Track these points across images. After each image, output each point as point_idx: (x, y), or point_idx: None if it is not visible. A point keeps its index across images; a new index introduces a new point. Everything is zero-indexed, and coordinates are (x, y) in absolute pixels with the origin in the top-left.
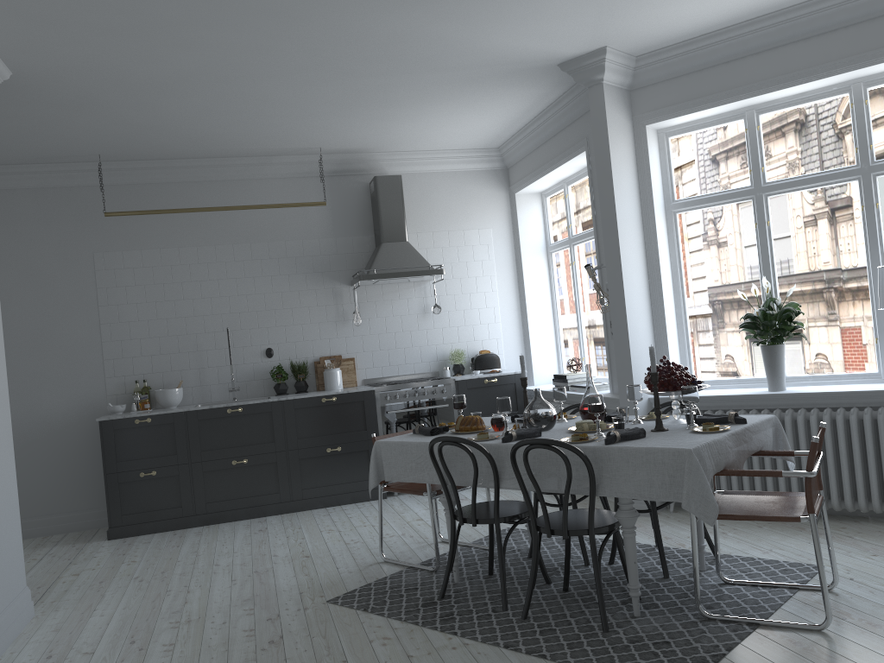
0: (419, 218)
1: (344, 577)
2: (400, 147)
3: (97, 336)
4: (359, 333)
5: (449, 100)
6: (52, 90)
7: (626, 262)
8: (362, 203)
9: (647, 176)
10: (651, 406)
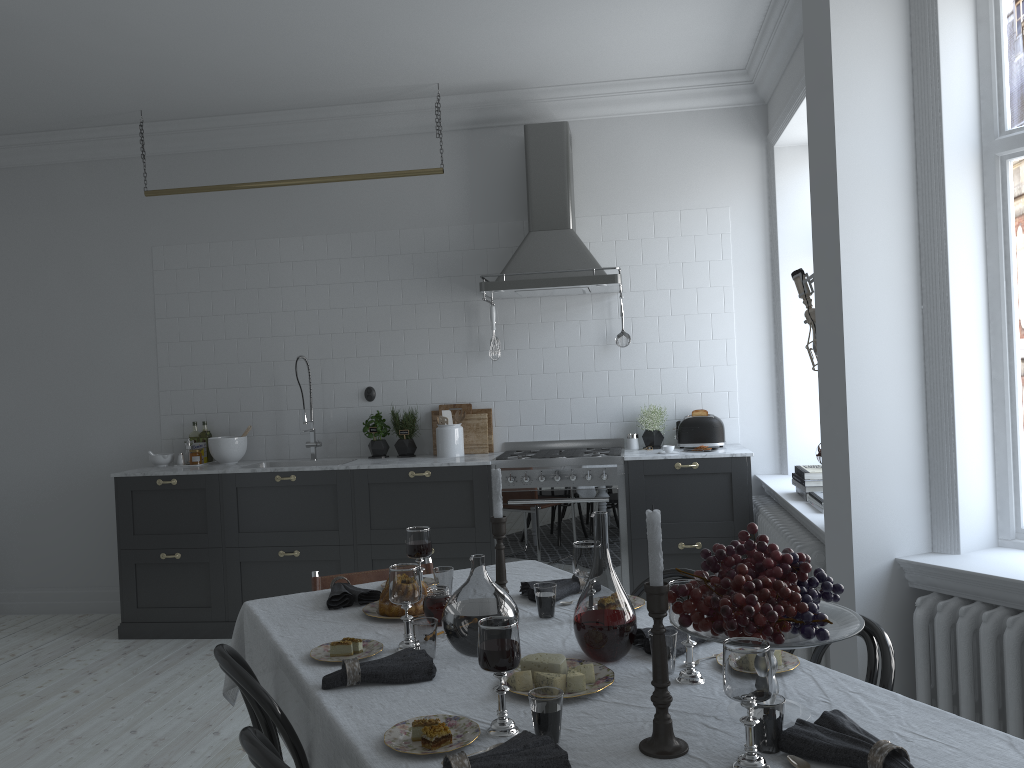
0: (607, 192)
1: None
2: (569, 75)
3: (153, 359)
4: (501, 372)
5: None
6: None
7: (856, 266)
8: (516, 170)
9: (933, 79)
10: (901, 576)
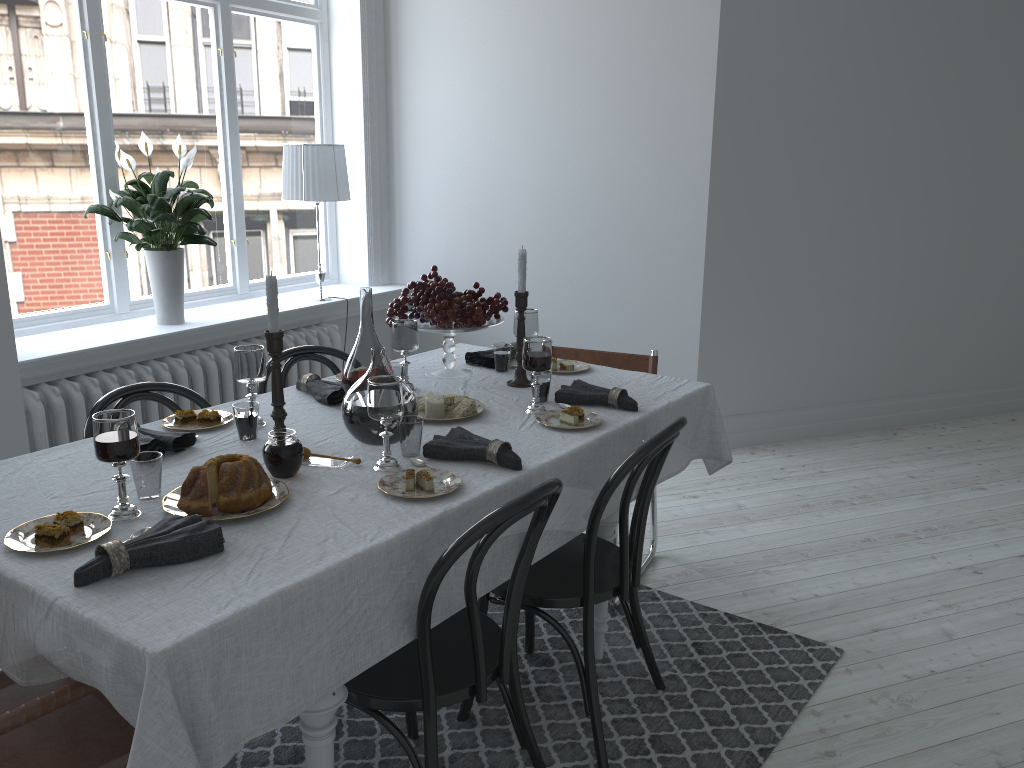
0: None
1: None
2: None
3: None
4: None
5: None
6: None
7: None
8: None
9: None
10: None
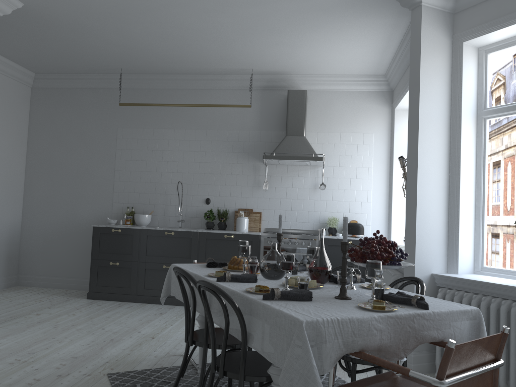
0: (320, 122)
1: (146, 359)
2: (309, 71)
3: (112, 177)
4: (267, 196)
5: (318, 29)
6: (56, 18)
7: (424, 155)
8: (281, 109)
9: (459, 85)
10: (434, 281)
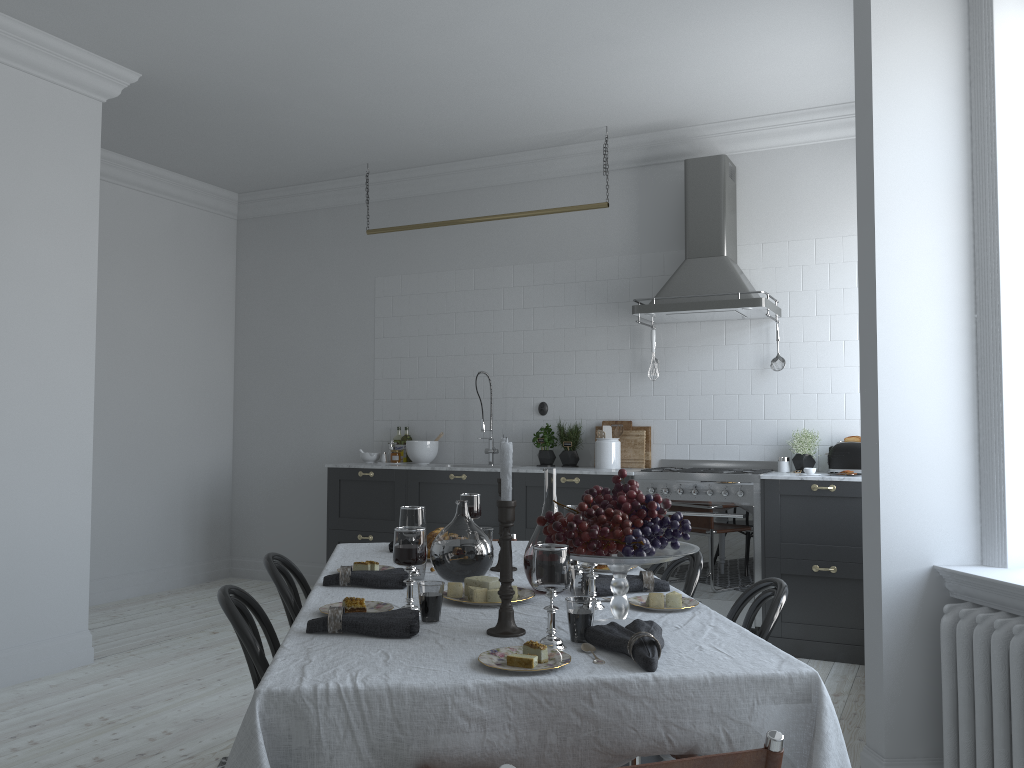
0: (769, 221)
1: None
2: (728, 111)
3: (371, 372)
4: (661, 392)
5: (690, 17)
6: (203, 89)
7: (894, 274)
8: (682, 202)
9: (988, 90)
10: (941, 584)
